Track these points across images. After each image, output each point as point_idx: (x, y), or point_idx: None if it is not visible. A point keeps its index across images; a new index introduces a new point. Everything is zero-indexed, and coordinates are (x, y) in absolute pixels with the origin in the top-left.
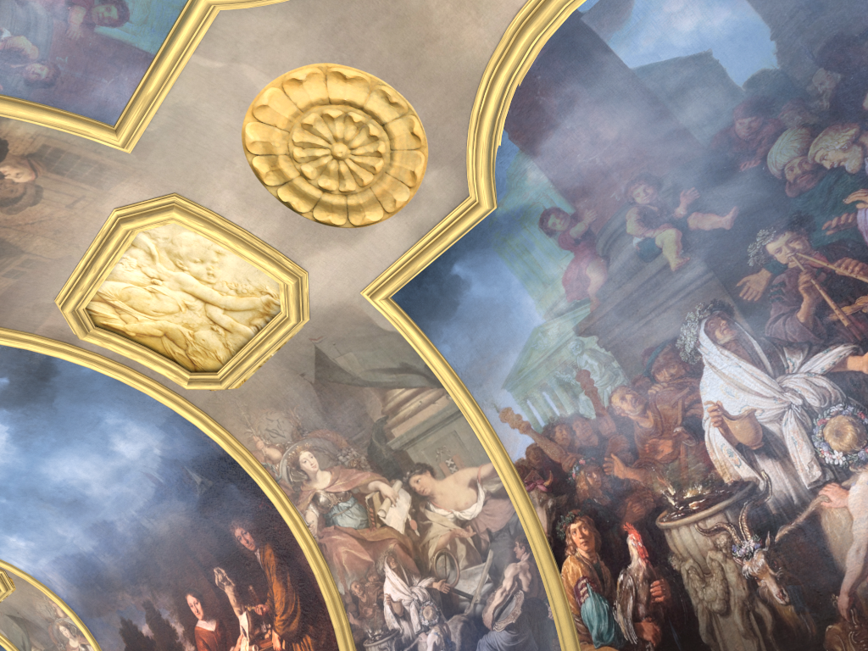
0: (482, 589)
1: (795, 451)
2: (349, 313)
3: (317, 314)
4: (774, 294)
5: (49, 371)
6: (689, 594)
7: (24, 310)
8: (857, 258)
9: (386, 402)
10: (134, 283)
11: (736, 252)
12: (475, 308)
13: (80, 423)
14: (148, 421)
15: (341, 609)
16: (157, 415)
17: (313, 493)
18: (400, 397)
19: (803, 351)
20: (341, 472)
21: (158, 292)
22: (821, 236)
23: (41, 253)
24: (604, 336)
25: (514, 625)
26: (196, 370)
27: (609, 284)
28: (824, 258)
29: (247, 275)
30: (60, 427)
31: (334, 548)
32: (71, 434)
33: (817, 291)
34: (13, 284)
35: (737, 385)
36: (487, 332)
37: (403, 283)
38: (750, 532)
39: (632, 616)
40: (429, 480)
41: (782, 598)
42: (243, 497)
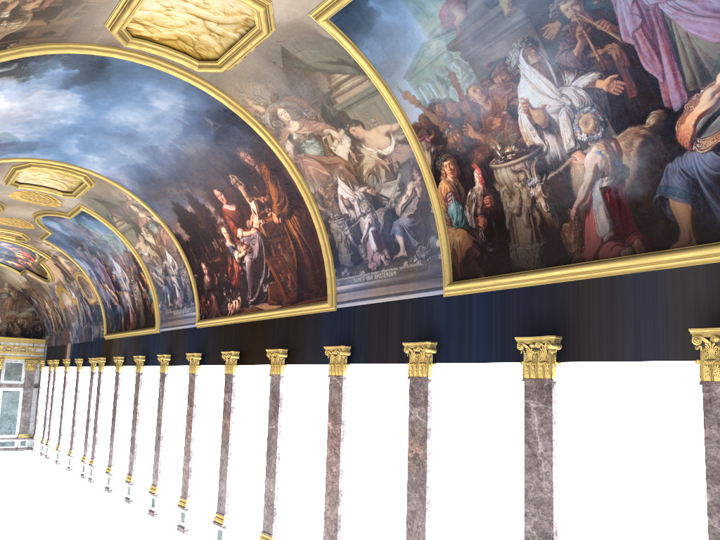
0: (395, 195)
1: (563, 131)
2: (302, 26)
3: (280, 27)
4: (562, 37)
5: (104, 63)
6: (503, 204)
7: (85, 32)
8: (608, 20)
9: (330, 82)
10: (155, 11)
11: (542, 8)
12: (384, 29)
13: (128, 91)
14: (173, 89)
15: (313, 201)
16: (178, 86)
17: (288, 134)
18: (339, 80)
19: (574, 73)
20: (305, 122)
21: (172, 15)
22: (591, 4)
23: (94, 1)
24: (464, 52)
25: (413, 215)
26: (202, 59)
27: (467, 20)
28: (591, 18)
29: (230, 4)
30: (114, 94)
31: (305, 167)
32: (122, 97)
33: (585, 38)
34: (77, 19)
35: (538, 90)
36: (393, 44)
37: (336, 12)
38: (536, 174)
39: (474, 214)
40: (361, 130)
41: (546, 209)
42: (243, 135)
